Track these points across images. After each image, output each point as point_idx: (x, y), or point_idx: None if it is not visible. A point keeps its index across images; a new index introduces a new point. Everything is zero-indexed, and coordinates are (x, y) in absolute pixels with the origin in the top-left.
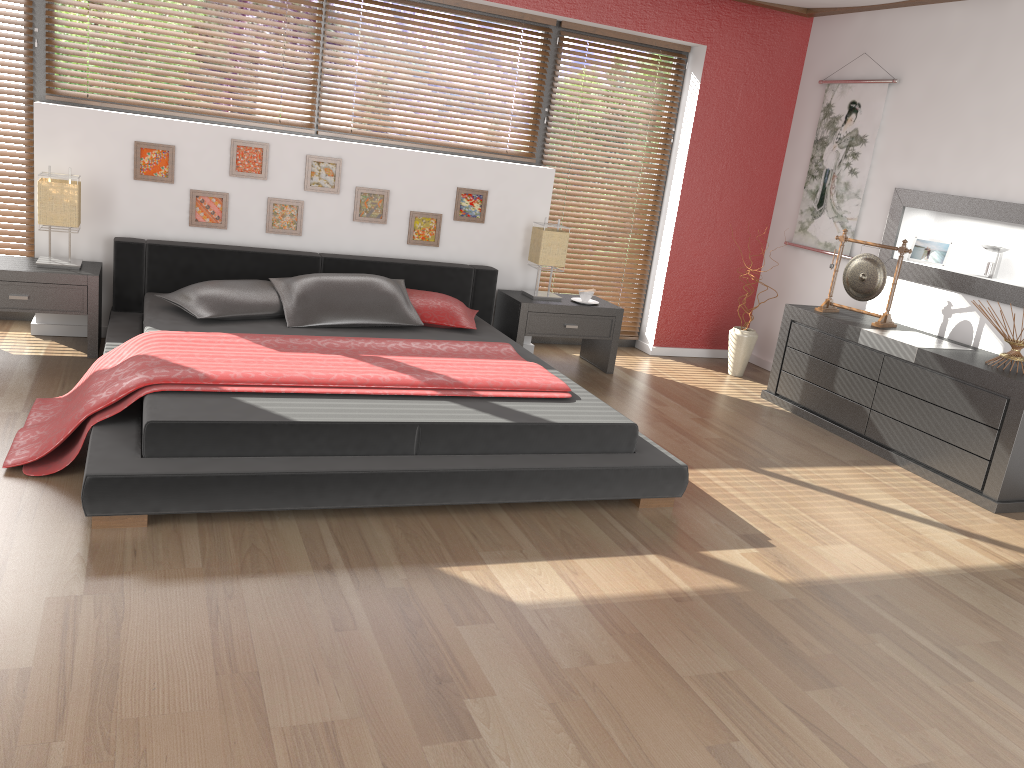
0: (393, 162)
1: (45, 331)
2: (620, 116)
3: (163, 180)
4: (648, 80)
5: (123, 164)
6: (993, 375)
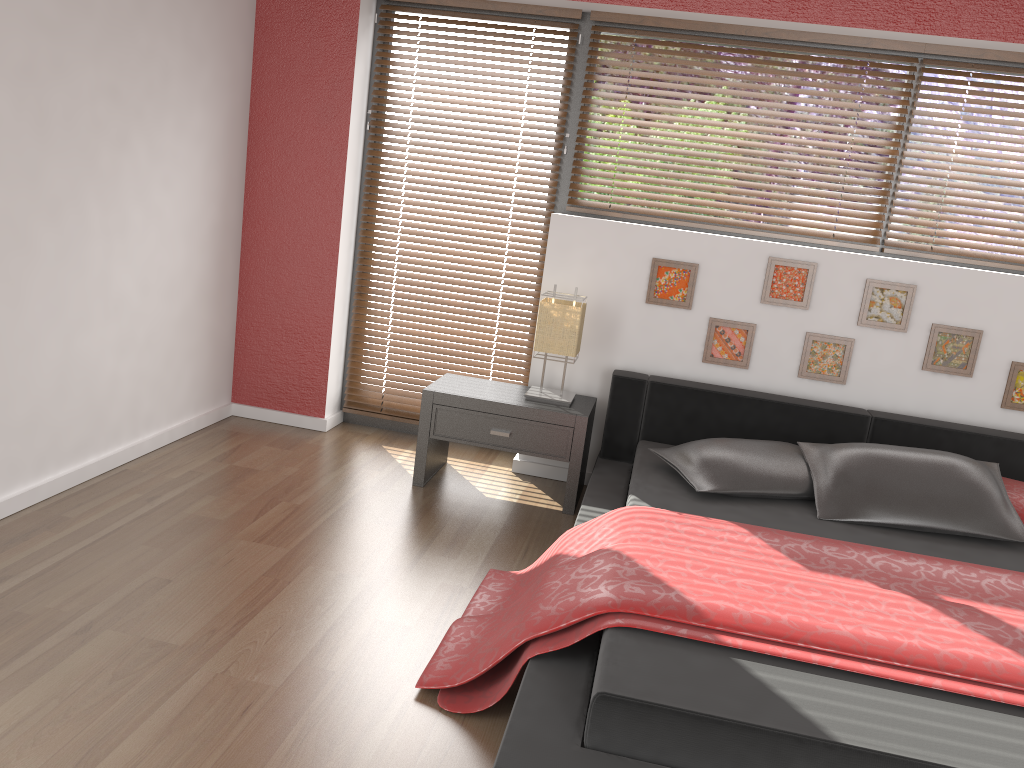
0: (993, 292)
1: (526, 469)
2: None
3: (678, 305)
4: None
5: (636, 284)
6: None
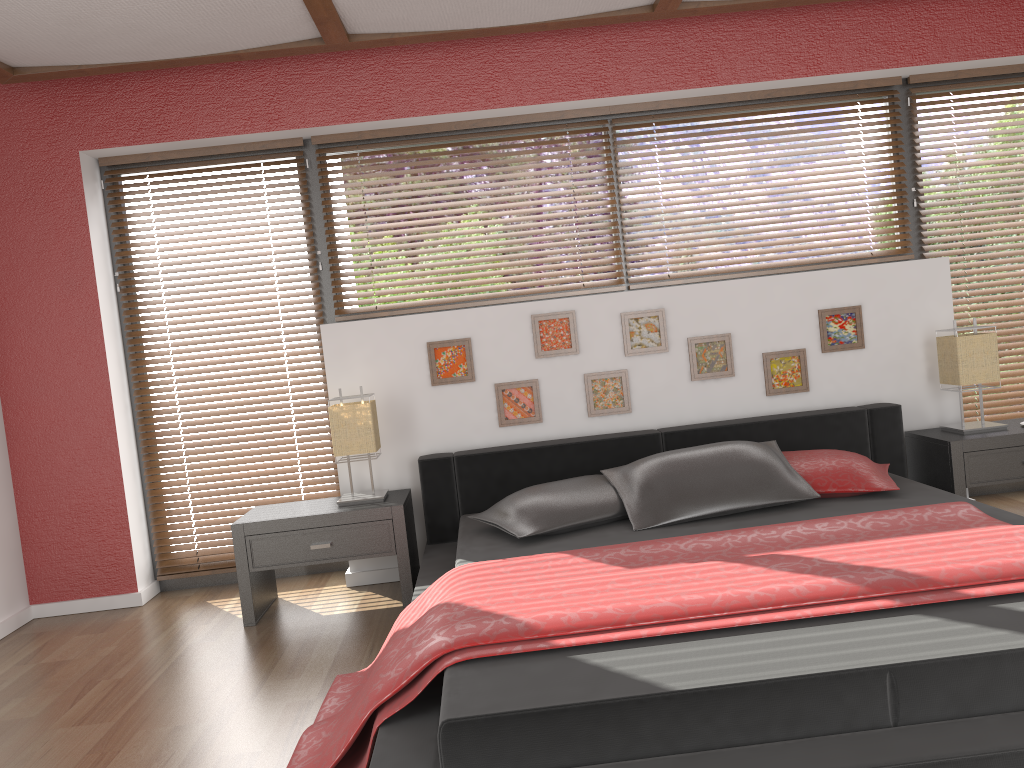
0: (728, 297)
1: (360, 580)
2: (1020, 171)
3: (463, 379)
4: None
5: (418, 371)
6: None
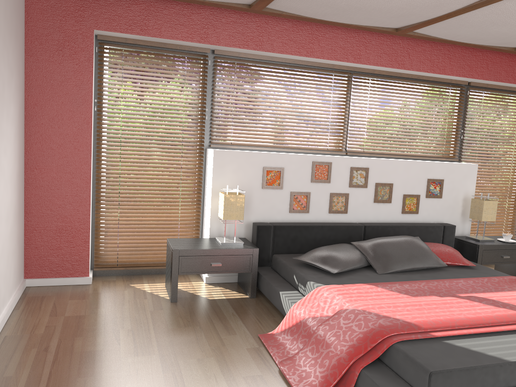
0: (394, 167)
1: (212, 280)
2: (500, 131)
3: (277, 187)
4: (512, 110)
5: (256, 180)
6: None
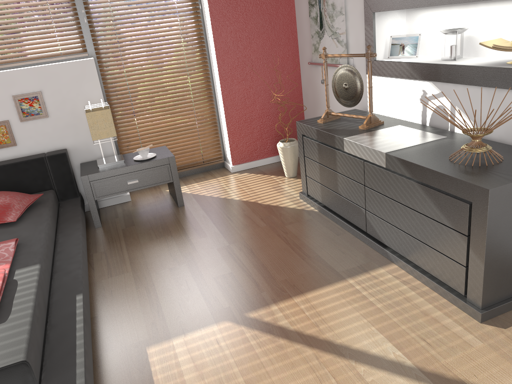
0: None
1: None
2: None
3: None
4: None
5: None
6: (451, 179)
